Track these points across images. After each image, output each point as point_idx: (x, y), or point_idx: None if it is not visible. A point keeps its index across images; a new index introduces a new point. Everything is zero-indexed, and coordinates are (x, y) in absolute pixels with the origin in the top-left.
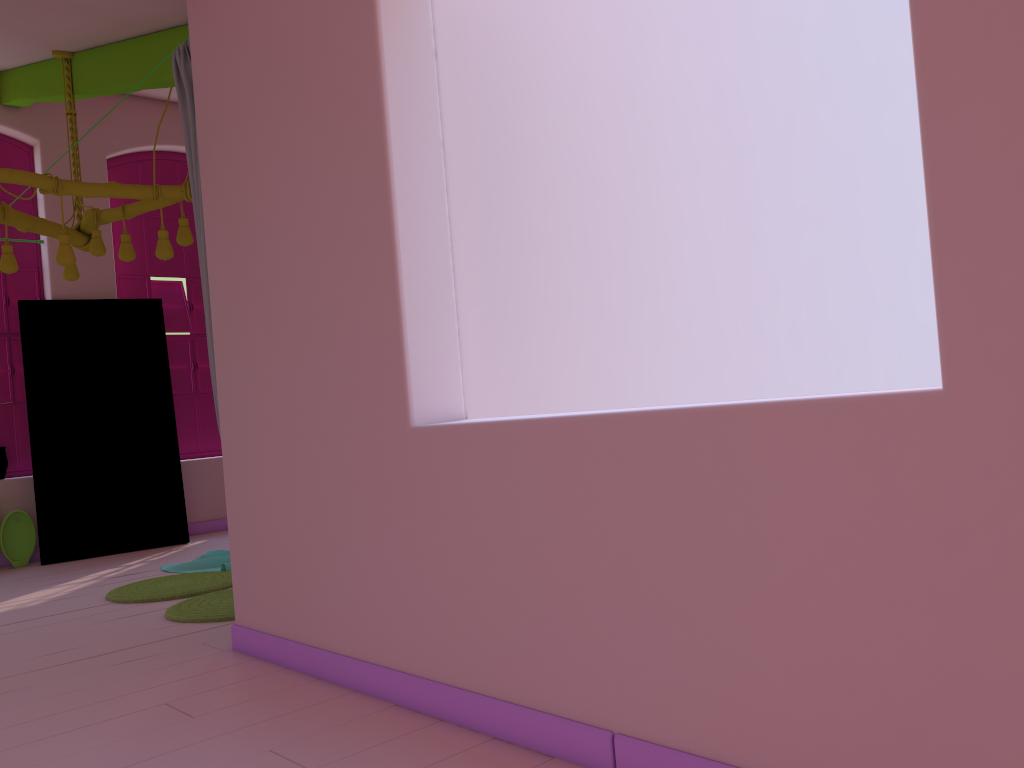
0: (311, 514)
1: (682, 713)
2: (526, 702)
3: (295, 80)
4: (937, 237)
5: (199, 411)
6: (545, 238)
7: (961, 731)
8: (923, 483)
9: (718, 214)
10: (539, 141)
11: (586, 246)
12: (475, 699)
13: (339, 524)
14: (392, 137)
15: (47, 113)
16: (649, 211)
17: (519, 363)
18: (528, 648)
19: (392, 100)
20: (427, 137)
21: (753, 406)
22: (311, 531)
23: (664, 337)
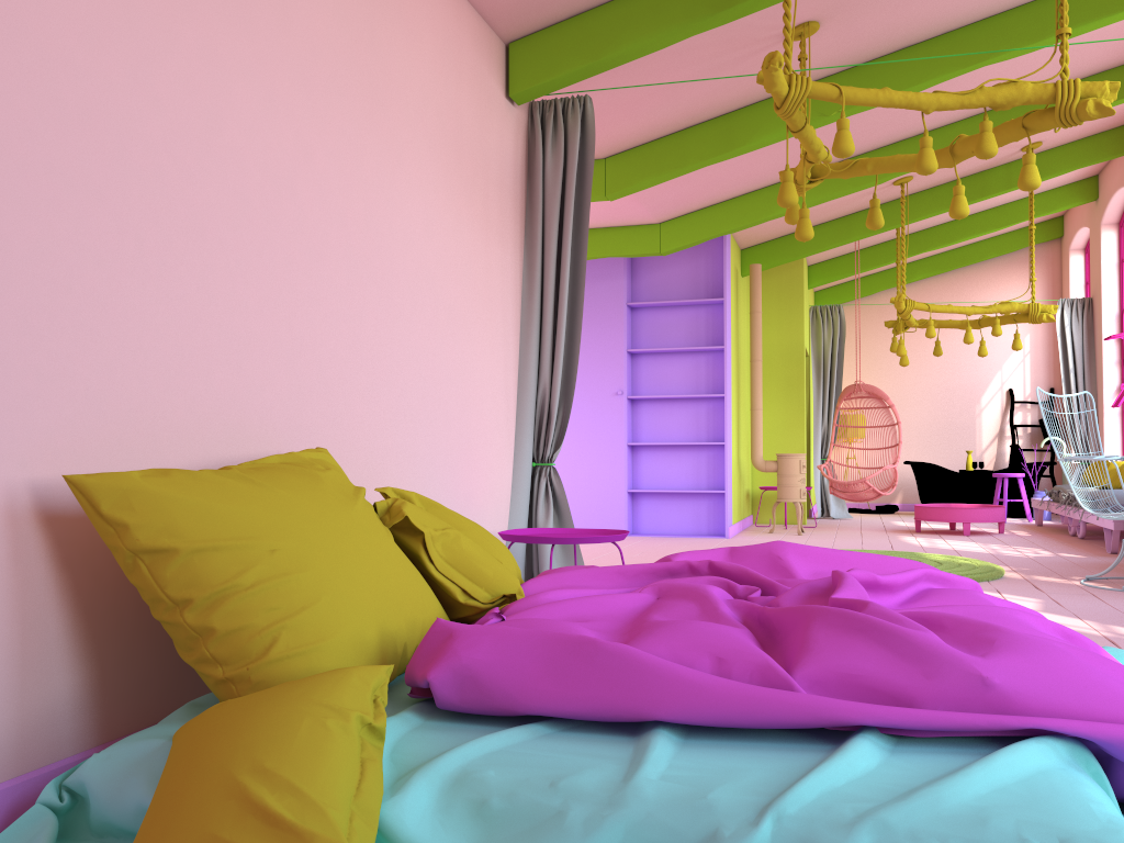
0: None
1: None
2: None
3: None
4: None
5: None
6: None
7: None
8: None
9: None
10: None
11: None
12: None
13: None
14: None
15: None
16: None
17: None
18: None
19: None
20: None
21: None
22: None
23: None
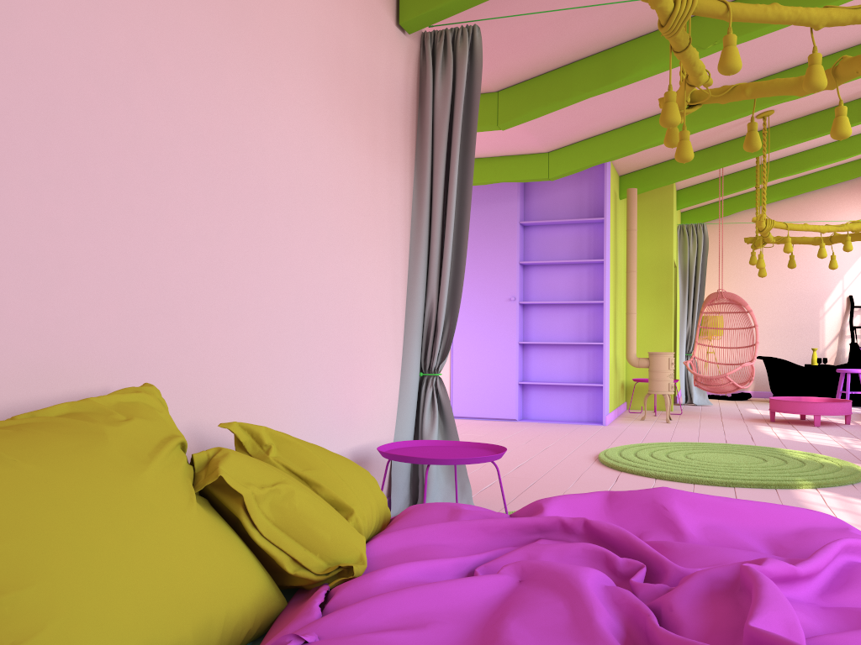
0: None
1: None
2: None
3: None
4: None
5: None
6: None
7: None
8: None
9: None
10: None
11: None
12: None
13: None
14: None
15: None
16: None
17: None
18: None
19: None
20: None
21: None
22: None
23: None
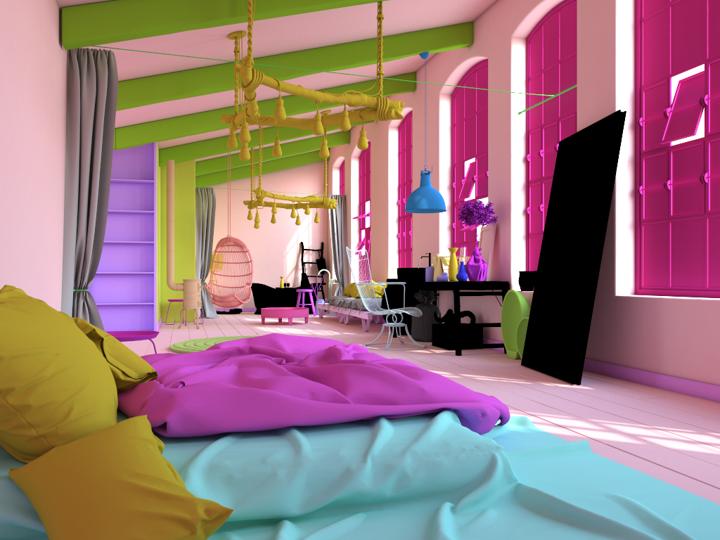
0: None
1: None
2: None
3: None
4: None
5: (707, 237)
6: None
7: None
8: None
9: None
10: None
11: None
12: None
13: None
14: None
15: None
16: None
17: None
18: None
19: None
20: None
21: None
22: None
23: None
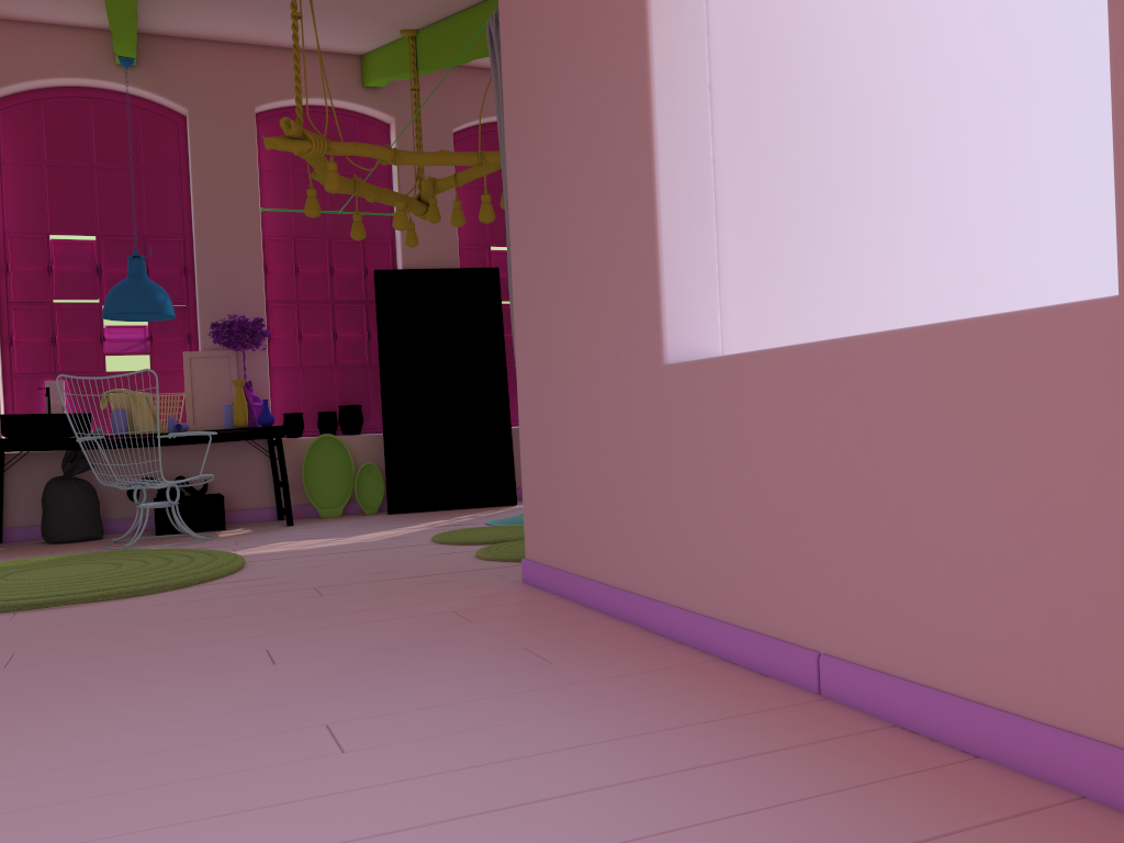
0: (584, 452)
1: (878, 633)
2: (749, 625)
3: (579, 35)
4: (1118, 135)
5: None
6: (826, 179)
7: (1120, 646)
8: (1095, 393)
9: (1055, 147)
10: (824, 77)
11: (875, 187)
12: (708, 623)
13: (605, 461)
14: (656, 83)
15: (401, 91)
16: (959, 147)
17: (789, 308)
18: (752, 573)
19: (657, 46)
20: (693, 80)
21: (948, 324)
22: (584, 468)
23: (971, 286)
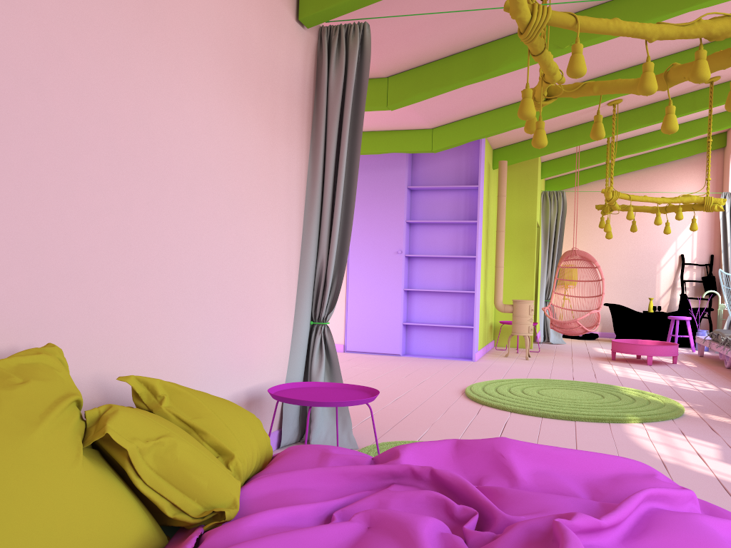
0: None
1: None
2: None
3: None
4: None
5: None
6: None
7: None
8: None
9: None
10: None
11: None
12: None
13: None
14: None
15: None
16: None
17: None
18: None
19: None
20: None
21: None
22: None
23: None
